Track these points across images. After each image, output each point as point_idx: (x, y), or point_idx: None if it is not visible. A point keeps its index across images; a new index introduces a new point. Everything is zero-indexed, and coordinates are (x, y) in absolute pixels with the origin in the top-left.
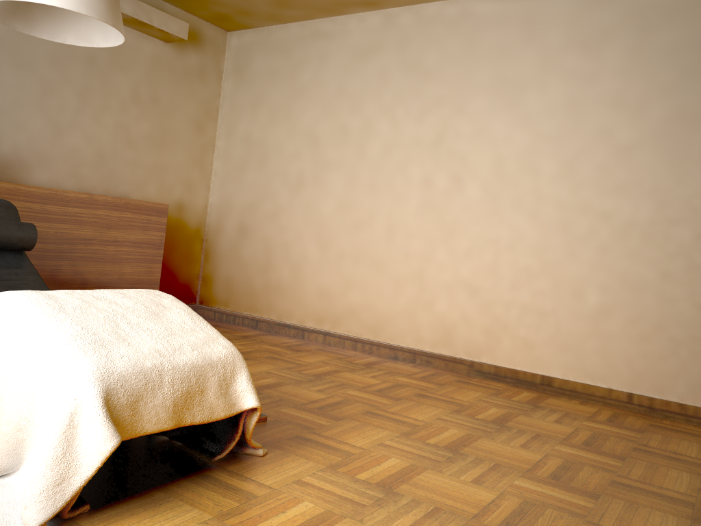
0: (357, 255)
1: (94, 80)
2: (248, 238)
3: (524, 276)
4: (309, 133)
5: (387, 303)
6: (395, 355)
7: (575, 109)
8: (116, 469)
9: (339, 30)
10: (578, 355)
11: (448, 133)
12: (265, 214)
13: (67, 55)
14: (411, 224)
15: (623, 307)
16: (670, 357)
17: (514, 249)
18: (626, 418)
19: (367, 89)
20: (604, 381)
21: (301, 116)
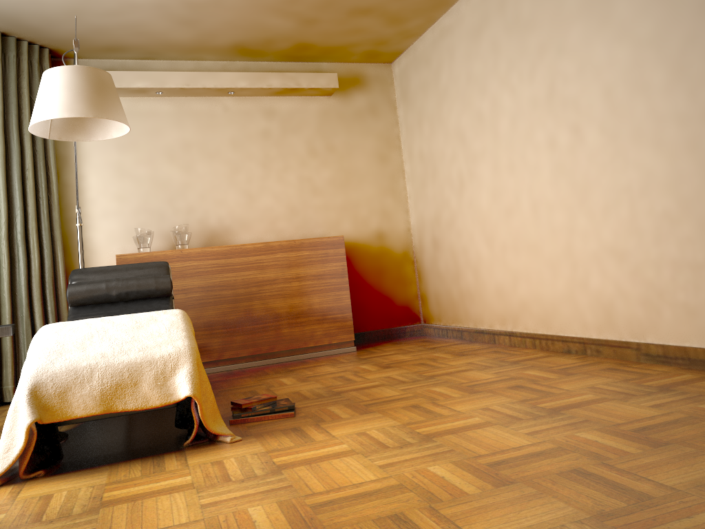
0: (515, 244)
1: (272, 149)
2: (440, 250)
3: (665, 223)
4: (457, 131)
5: (549, 289)
6: (568, 348)
7: None
8: (114, 451)
9: (456, 19)
10: None
11: (556, 81)
12: (446, 223)
13: (244, 136)
14: (549, 195)
15: None
16: None
17: (647, 193)
18: None
19: (486, 66)
20: None
21: (449, 117)
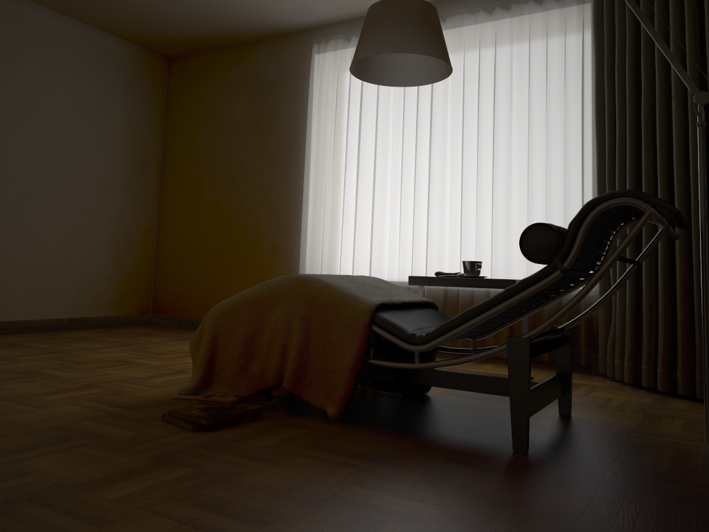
0: None
1: None
2: None
3: None
4: None
5: None
6: None
7: None
8: None
9: None
10: None
11: None
12: None
13: None
14: None
15: None
16: None
17: None
18: None
19: None
20: None
21: None
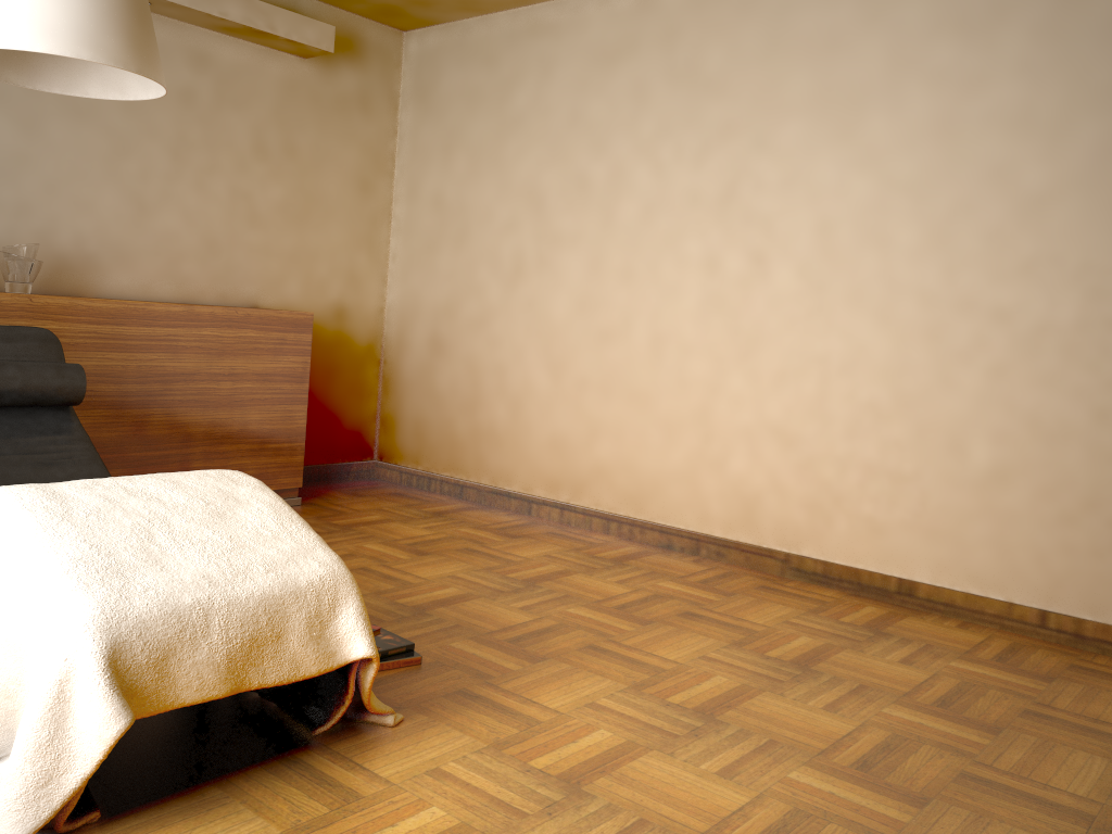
0: (607, 384)
1: (193, 127)
2: (445, 357)
3: (867, 416)
4: (530, 189)
5: (654, 459)
6: (668, 543)
7: (949, 137)
8: (164, 748)
9: (570, 20)
10: (957, 546)
11: (742, 183)
12: (469, 319)
13: None
14: (688, 333)
15: (1031, 469)
16: (1111, 552)
17: (852, 373)
18: (1030, 654)
19: (616, 115)
20: (1000, 590)
21: (517, 162)
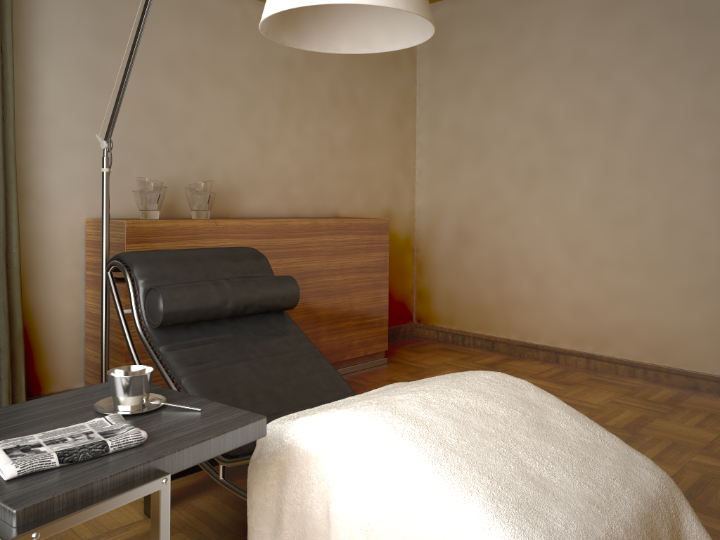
0: (624, 261)
1: (293, 85)
2: (471, 245)
3: None
4: (539, 115)
5: (675, 319)
6: (694, 385)
7: None
8: None
9: None
10: None
11: None
12: (490, 216)
13: (264, 61)
14: (702, 218)
15: None
16: None
17: None
18: None
19: (618, 52)
20: None
21: (526, 95)
